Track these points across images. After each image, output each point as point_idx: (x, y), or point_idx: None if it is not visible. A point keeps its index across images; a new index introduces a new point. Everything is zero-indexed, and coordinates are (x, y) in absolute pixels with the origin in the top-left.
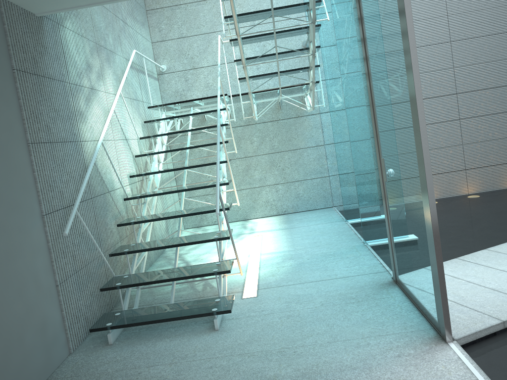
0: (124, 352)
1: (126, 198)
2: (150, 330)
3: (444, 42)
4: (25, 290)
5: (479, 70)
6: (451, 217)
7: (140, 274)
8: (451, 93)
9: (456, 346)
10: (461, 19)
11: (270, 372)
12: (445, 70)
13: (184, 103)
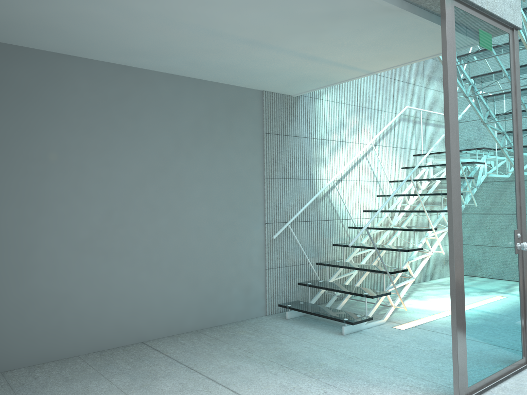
0: (286, 324)
1: (349, 226)
2: (314, 321)
3: None
4: (239, 263)
5: None
6: None
7: (328, 283)
8: None
9: None
10: None
11: (325, 361)
12: None
13: (444, 153)
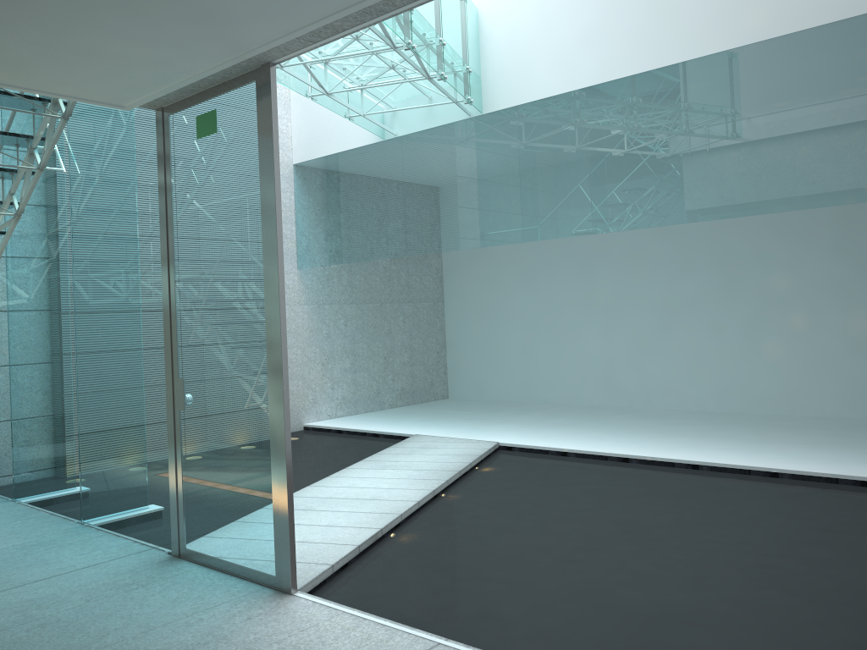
0: None
1: None
2: None
3: None
4: None
5: None
6: None
7: None
8: None
9: (304, 594)
10: None
11: None
12: None
13: None
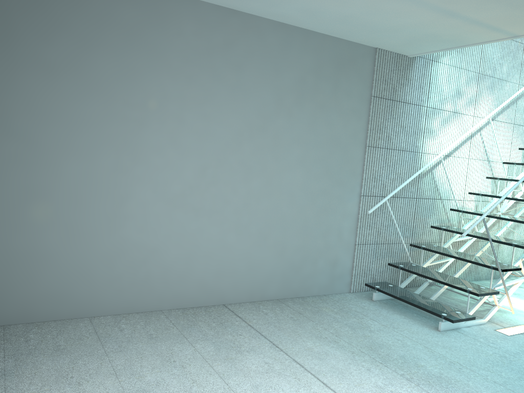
0: (372, 307)
1: (452, 208)
2: (404, 307)
3: None
4: (329, 235)
5: None
6: None
7: (423, 268)
8: None
9: None
10: None
11: (423, 363)
12: None
13: None
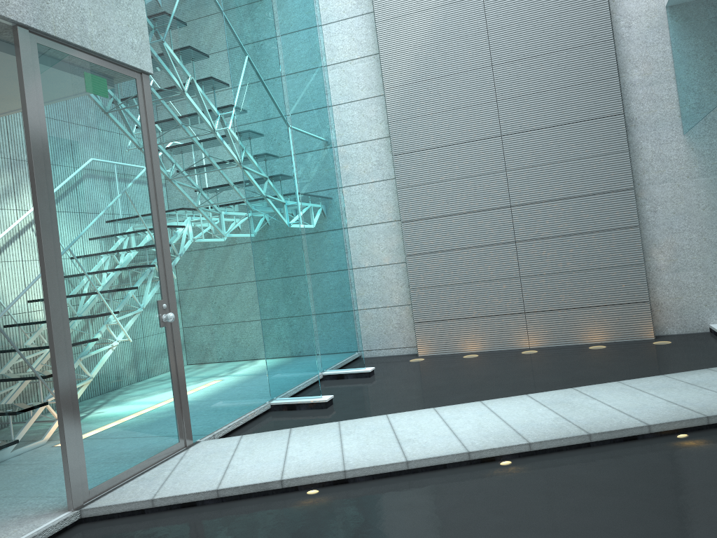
0: None
1: (6, 325)
2: None
3: (493, 136)
4: None
5: (542, 174)
6: (436, 378)
7: None
8: (503, 206)
9: (66, 515)
10: (515, 104)
11: None
12: (495, 174)
13: None
